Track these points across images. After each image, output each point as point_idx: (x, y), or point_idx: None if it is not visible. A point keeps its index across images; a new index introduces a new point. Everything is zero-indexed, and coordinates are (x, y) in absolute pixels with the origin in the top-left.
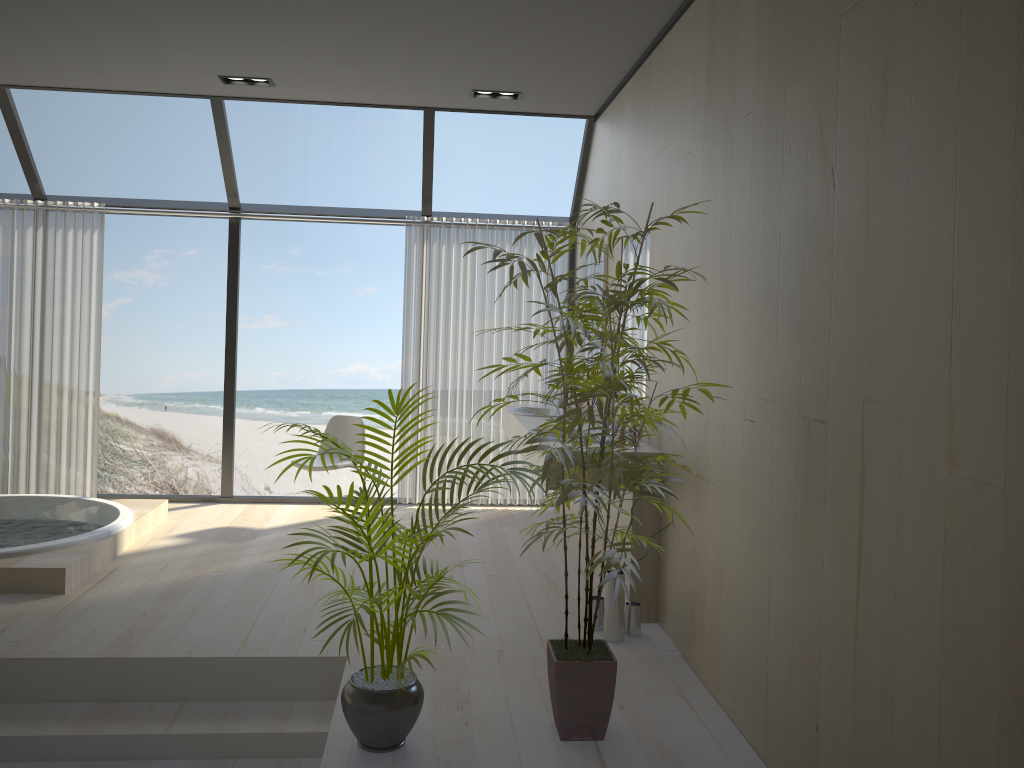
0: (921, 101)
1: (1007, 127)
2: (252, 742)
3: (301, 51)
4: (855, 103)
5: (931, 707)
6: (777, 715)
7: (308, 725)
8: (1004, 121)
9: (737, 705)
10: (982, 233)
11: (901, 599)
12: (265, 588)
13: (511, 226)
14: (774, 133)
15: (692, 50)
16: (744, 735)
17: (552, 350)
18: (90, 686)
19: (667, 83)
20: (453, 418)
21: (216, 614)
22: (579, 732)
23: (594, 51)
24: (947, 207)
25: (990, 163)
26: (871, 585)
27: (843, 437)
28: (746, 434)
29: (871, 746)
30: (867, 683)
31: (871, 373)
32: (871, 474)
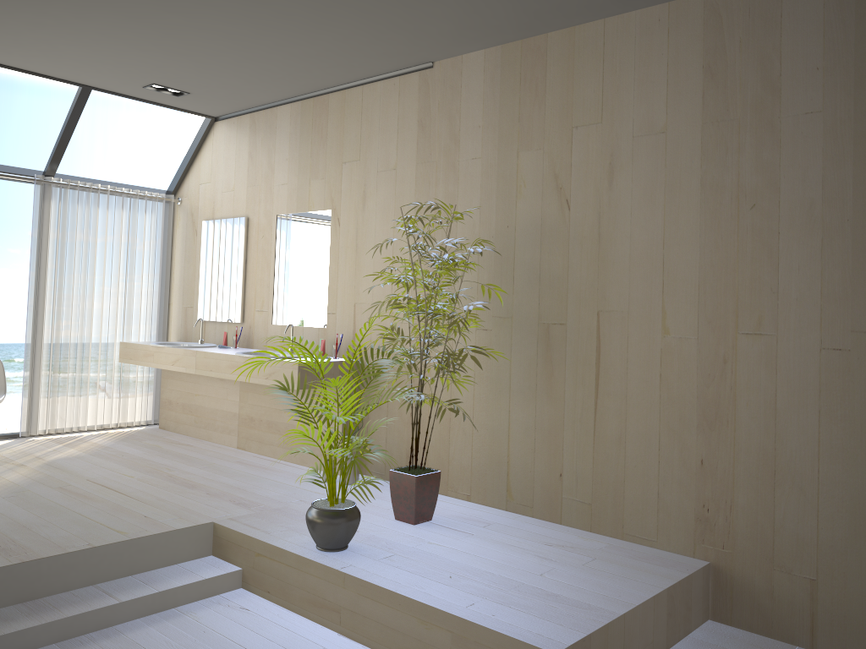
0: (639, 180)
1: (695, 200)
2: (185, 592)
3: (54, 27)
4: (586, 172)
5: (653, 436)
6: (520, 481)
7: (215, 571)
8: (693, 197)
9: (473, 490)
10: (681, 239)
11: (630, 395)
12: (44, 502)
13: (128, 193)
14: (506, 174)
15: (396, 106)
16: (482, 504)
17: (158, 297)
18: (9, 591)
19: (357, 119)
20: (74, 356)
21: (46, 523)
22: (422, 517)
23: (289, 83)
24: (658, 227)
25: (685, 212)
26: (607, 394)
27: (580, 329)
28: (479, 337)
29: (609, 467)
30: (604, 440)
31: (604, 298)
32: (605, 344)
